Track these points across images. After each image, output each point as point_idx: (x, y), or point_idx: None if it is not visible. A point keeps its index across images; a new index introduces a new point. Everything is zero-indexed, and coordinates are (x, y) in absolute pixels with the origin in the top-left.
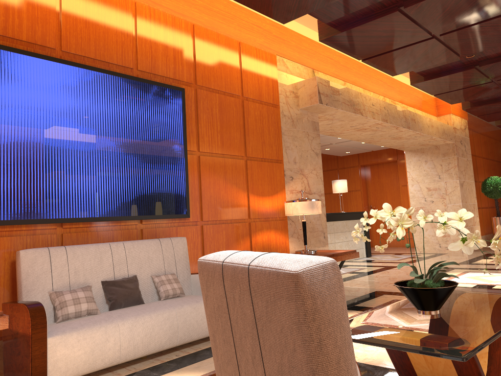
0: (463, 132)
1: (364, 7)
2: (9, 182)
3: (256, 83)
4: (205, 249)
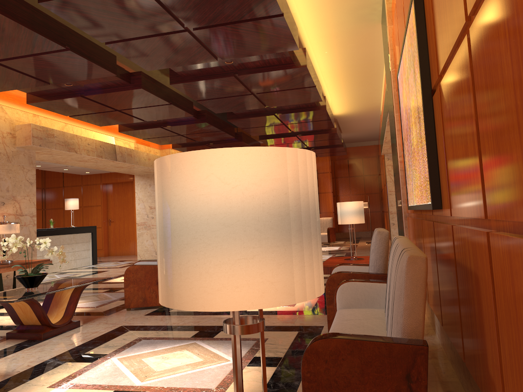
0: None
1: (56, 90)
2: None
3: None
4: None
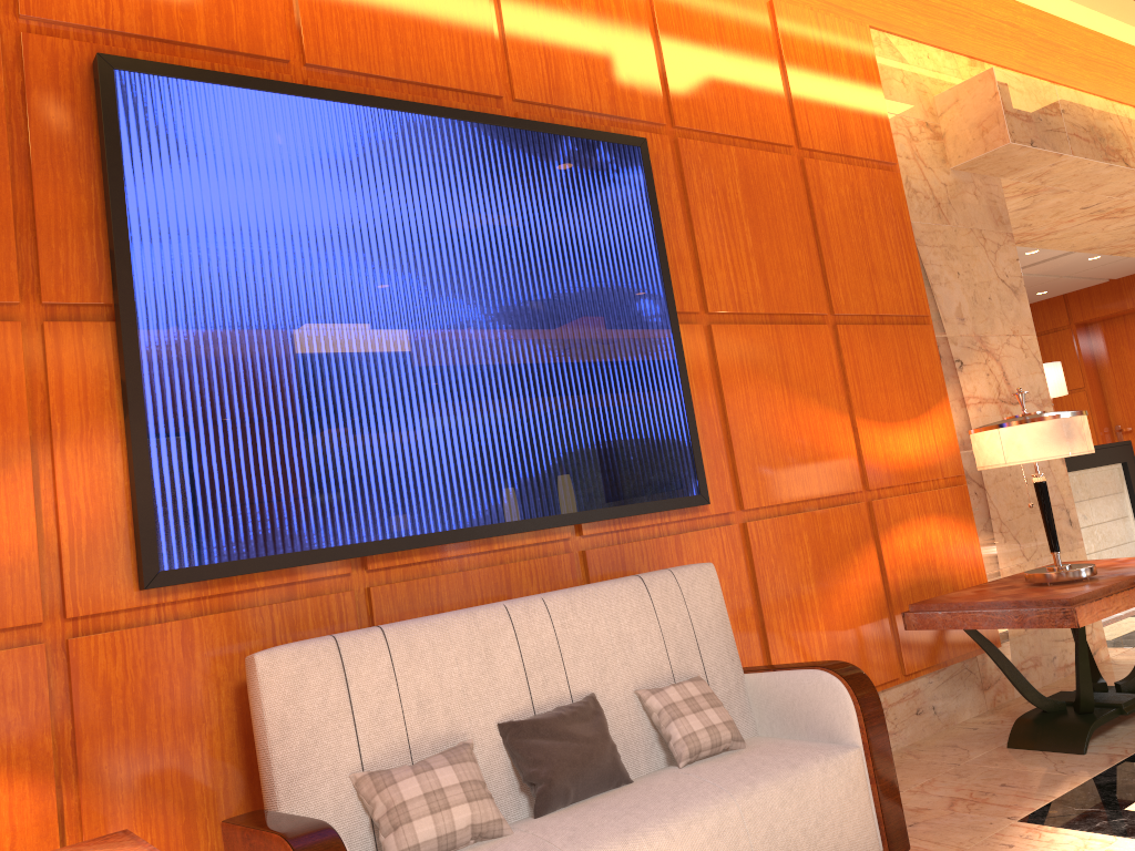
0: None
1: None
2: (205, 453)
3: (829, 110)
4: (761, 593)
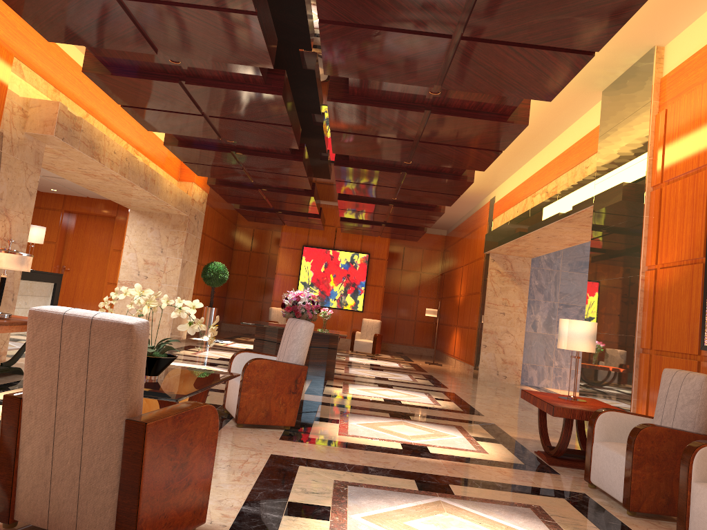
0: (200, 206)
1: (146, 64)
2: None
3: None
4: None
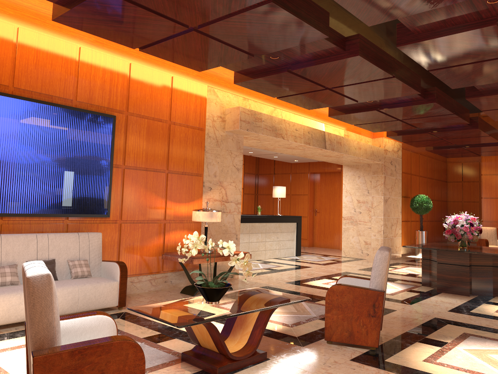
0: (395, 154)
1: (262, 65)
2: None
3: (184, 110)
4: (121, 242)
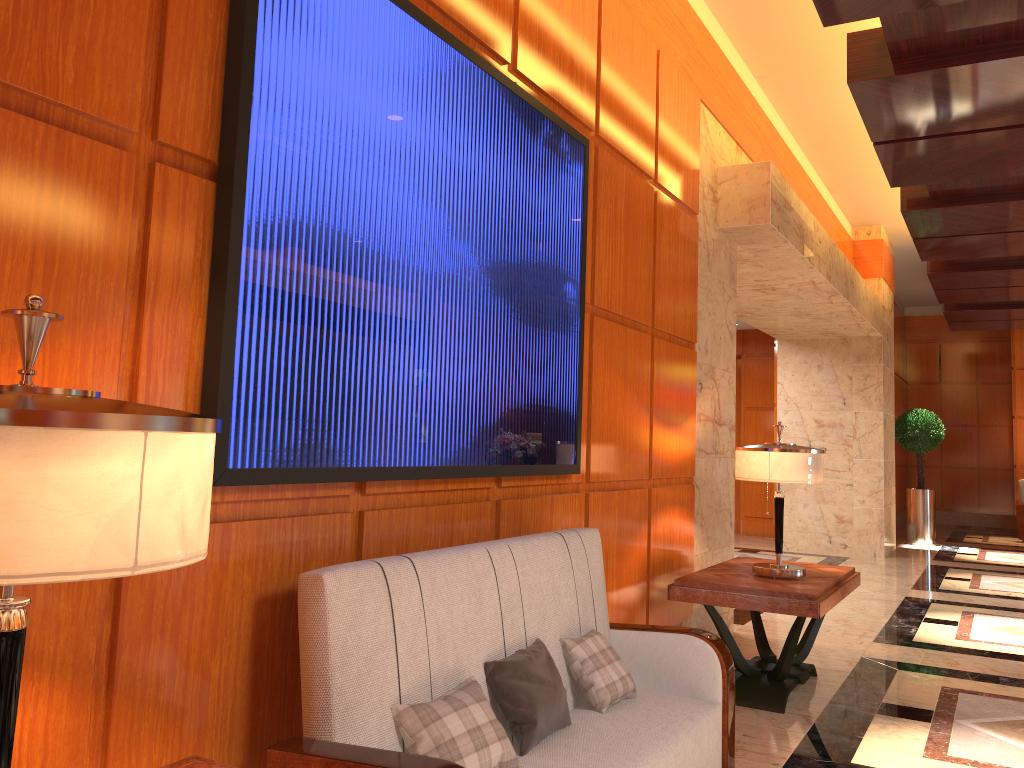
0: (889, 318)
1: (1001, 25)
2: (276, 348)
3: (674, 156)
4: None
